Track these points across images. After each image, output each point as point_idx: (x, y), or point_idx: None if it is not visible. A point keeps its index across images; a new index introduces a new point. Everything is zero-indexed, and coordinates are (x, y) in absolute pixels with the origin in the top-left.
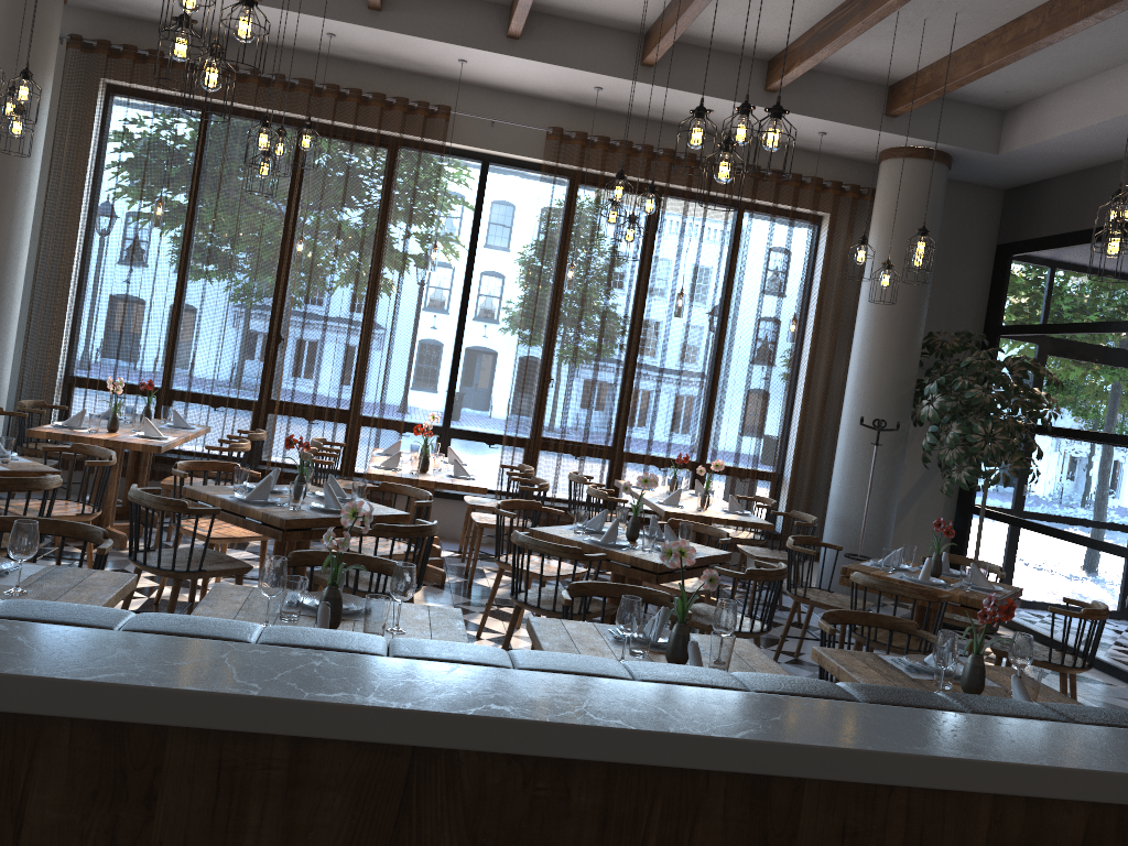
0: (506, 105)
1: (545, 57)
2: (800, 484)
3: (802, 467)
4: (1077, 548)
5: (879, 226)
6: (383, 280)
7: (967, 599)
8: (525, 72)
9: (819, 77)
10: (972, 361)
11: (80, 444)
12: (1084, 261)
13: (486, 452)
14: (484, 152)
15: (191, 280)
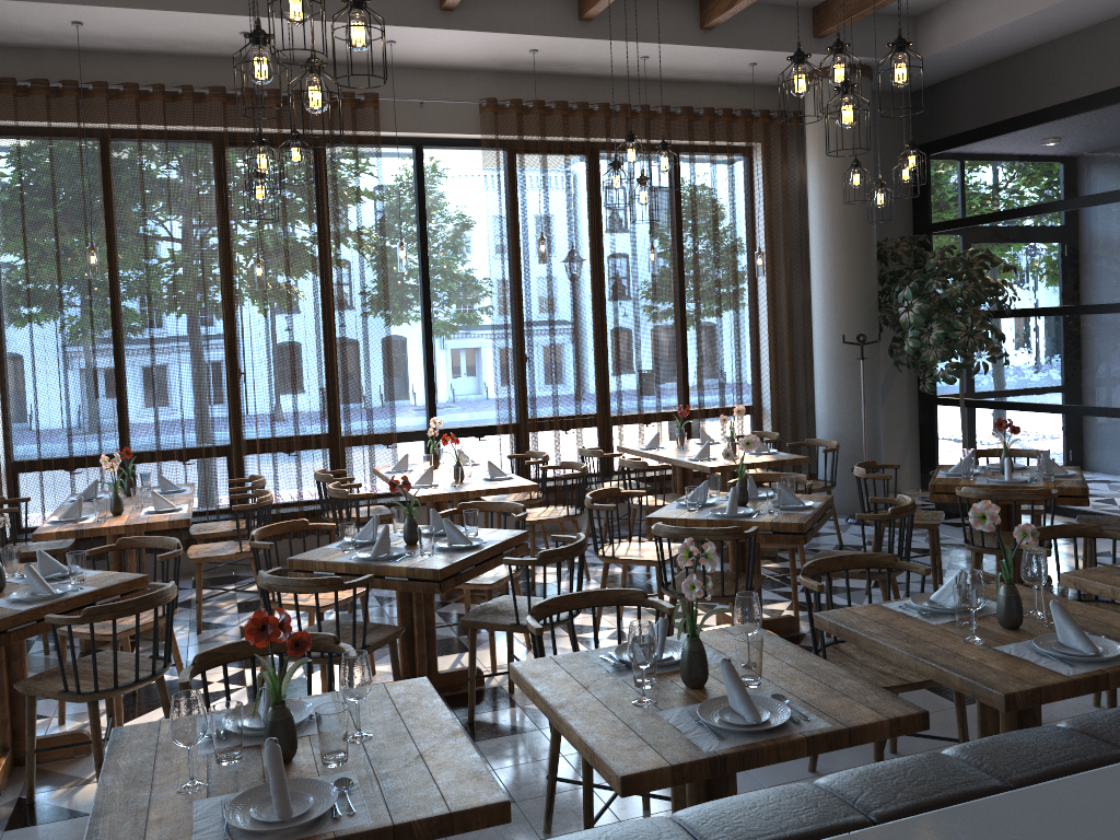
0: (431, 82)
1: (484, 26)
2: (782, 411)
3: (781, 395)
4: (1058, 417)
5: (818, 147)
6: (343, 289)
7: (1062, 489)
8: (459, 44)
9: (748, 8)
10: (938, 262)
11: (128, 538)
12: (1010, 149)
13: (477, 446)
14: (415, 136)
15: (133, 329)
